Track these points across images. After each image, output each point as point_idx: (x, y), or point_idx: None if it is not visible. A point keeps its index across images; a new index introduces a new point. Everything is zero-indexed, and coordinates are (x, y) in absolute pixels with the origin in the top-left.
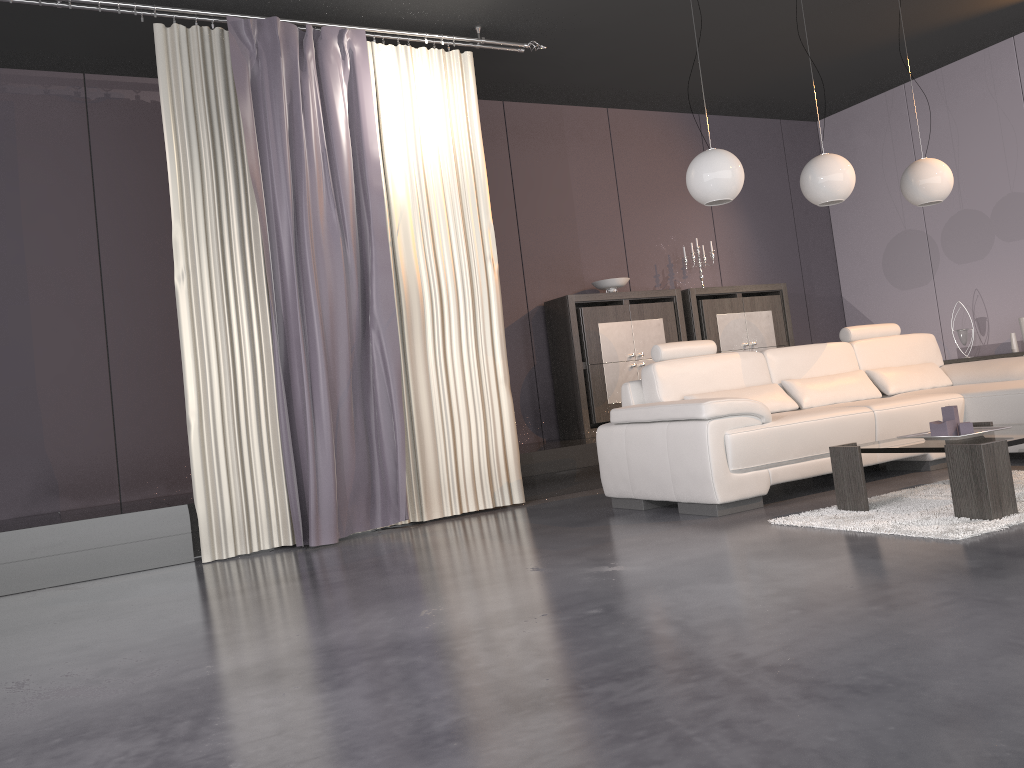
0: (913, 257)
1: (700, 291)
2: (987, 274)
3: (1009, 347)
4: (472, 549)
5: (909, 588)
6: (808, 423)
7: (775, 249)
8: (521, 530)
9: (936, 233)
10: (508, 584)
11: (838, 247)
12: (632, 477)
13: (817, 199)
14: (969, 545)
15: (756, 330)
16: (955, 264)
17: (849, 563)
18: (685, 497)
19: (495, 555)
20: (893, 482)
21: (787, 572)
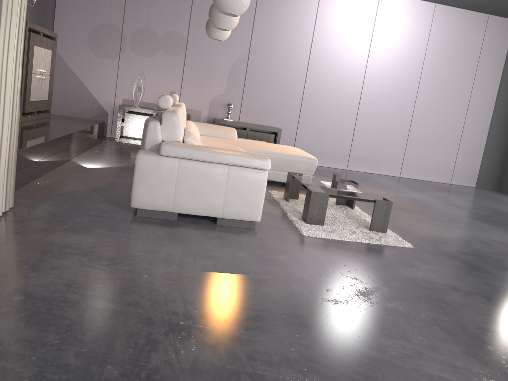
0: (110, 41)
1: (31, 25)
2: (151, 66)
3: (152, 105)
4: (193, 283)
5: (497, 284)
6: None
7: (36, 3)
8: (149, 250)
9: (128, 34)
10: (374, 323)
11: (58, 14)
12: (178, 198)
13: (223, 25)
14: (424, 251)
15: (46, 62)
16: (134, 54)
17: (434, 269)
18: (232, 216)
19: (244, 289)
20: None
21: (439, 280)
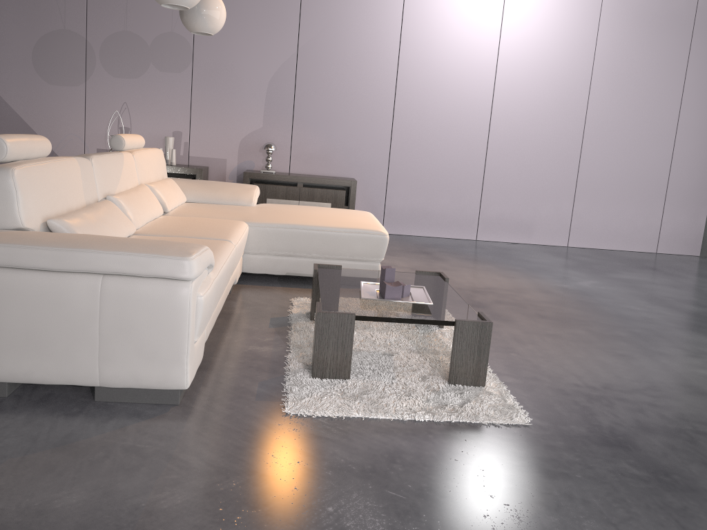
0: (69, 57)
1: None
2: (138, 93)
3: None
4: None
5: None
6: (224, 268)
7: None
8: None
9: (97, 43)
10: None
11: None
12: None
13: None
14: (555, 433)
15: None
16: (110, 76)
17: (561, 496)
18: (123, 382)
19: None
20: (237, 314)
21: None
